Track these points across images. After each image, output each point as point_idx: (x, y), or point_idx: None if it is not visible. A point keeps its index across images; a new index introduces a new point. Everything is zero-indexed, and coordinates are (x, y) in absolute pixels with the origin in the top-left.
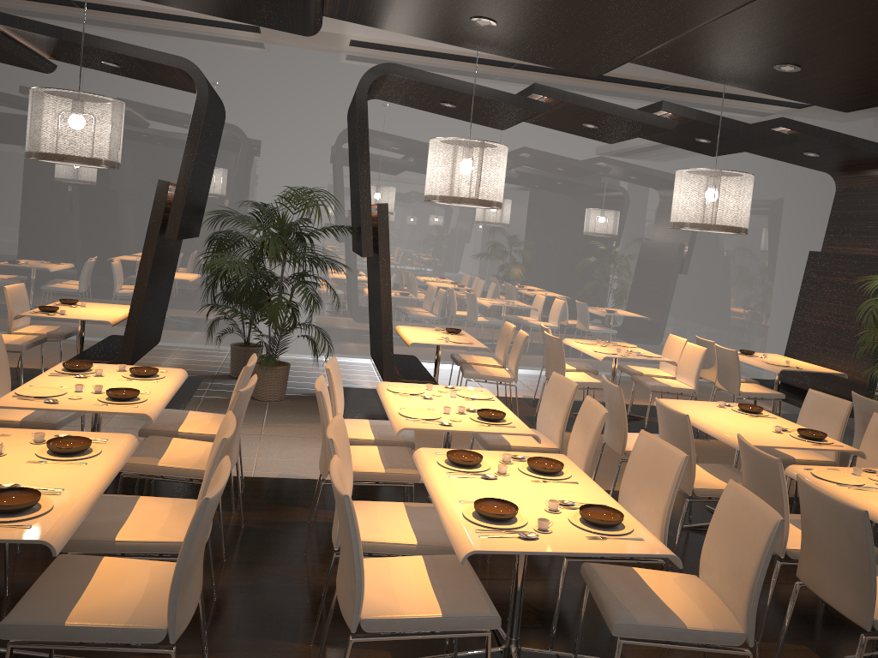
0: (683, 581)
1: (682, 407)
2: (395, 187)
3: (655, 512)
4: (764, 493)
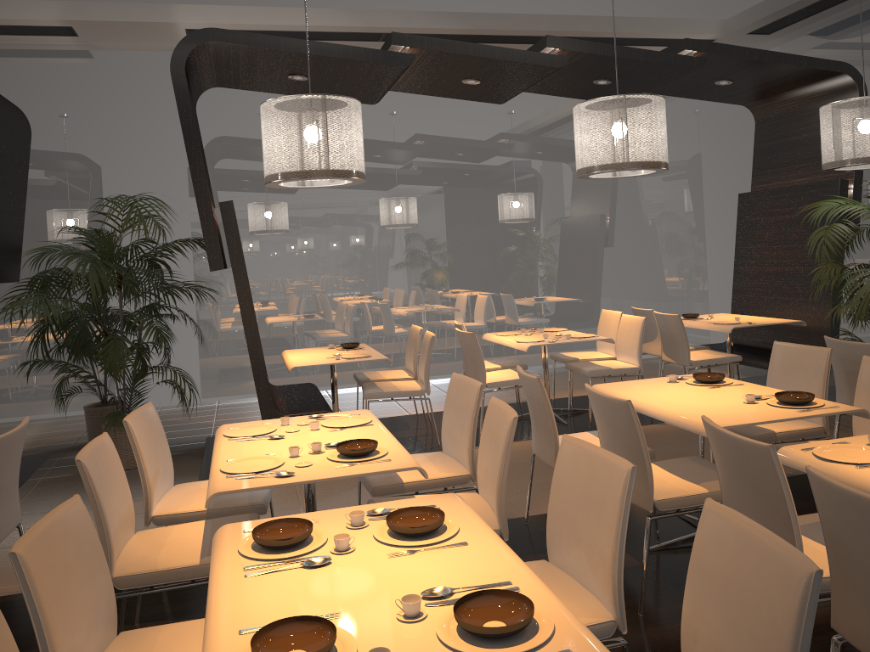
0: None
1: (623, 390)
2: (269, 193)
3: (600, 563)
4: (756, 499)
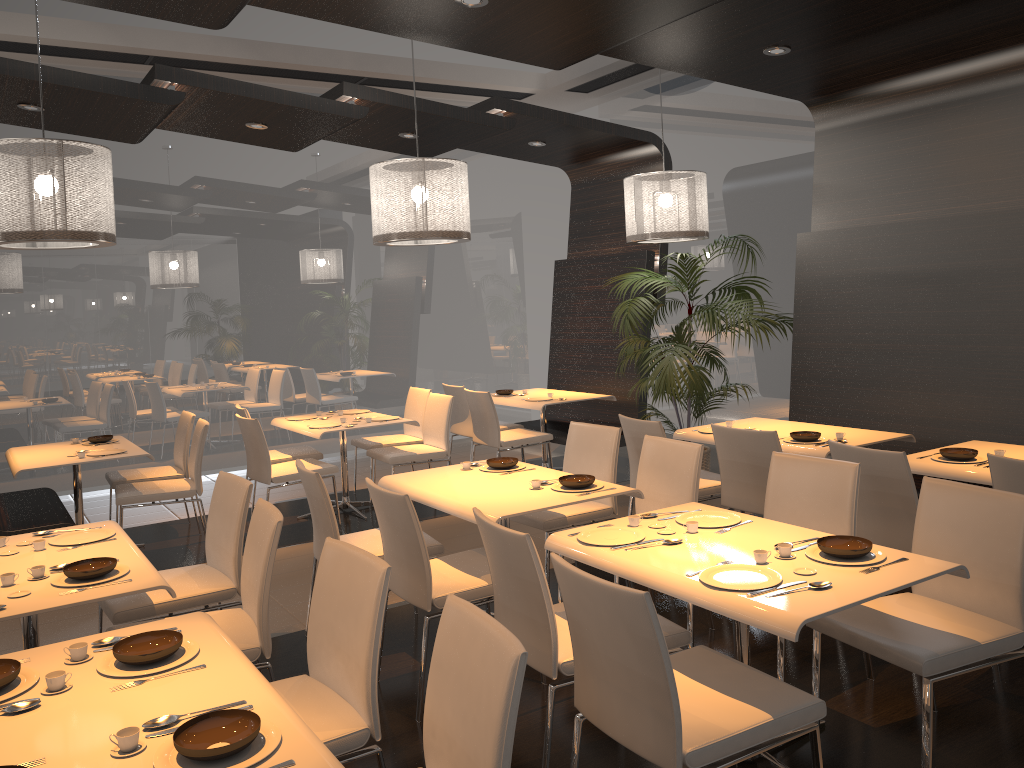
0: None
1: (413, 481)
2: None
3: (356, 670)
4: (518, 589)
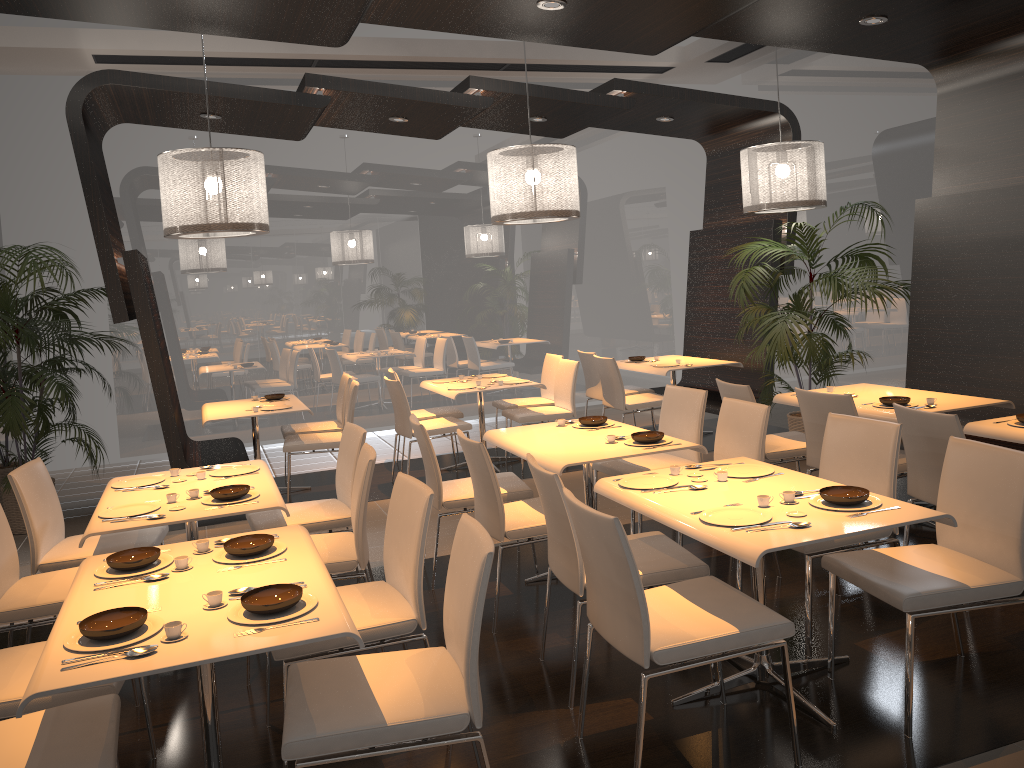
0: (420, 658)
1: (510, 435)
2: None
3: (409, 575)
4: (555, 521)
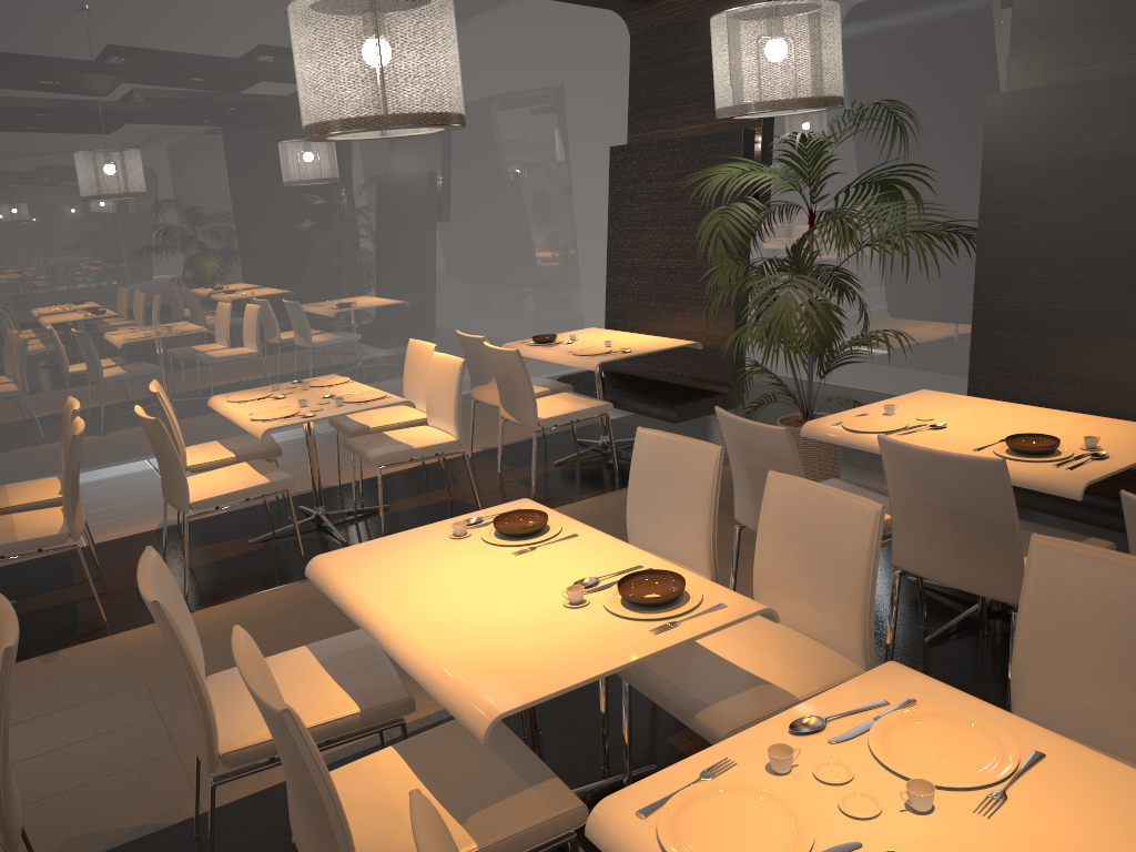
0: None
1: (361, 576)
2: None
3: None
4: None
